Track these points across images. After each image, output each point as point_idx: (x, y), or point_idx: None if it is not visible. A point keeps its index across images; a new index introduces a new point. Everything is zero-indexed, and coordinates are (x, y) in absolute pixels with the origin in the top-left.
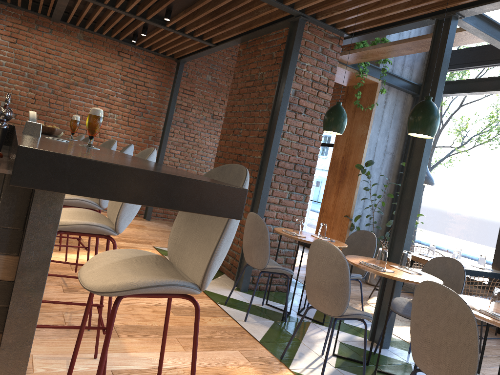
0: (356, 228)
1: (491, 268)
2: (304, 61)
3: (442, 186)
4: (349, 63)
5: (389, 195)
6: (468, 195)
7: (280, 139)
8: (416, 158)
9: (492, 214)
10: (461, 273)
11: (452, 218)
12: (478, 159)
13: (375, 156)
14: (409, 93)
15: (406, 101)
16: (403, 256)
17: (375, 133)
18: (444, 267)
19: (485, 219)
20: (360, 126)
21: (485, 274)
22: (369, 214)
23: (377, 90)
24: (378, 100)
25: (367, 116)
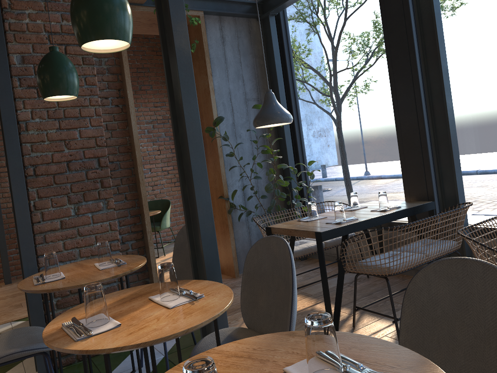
0: (241, 207)
1: (403, 201)
2: (21, 8)
3: (324, 117)
4: (142, 0)
5: (264, 152)
6: (353, 117)
7: (23, 135)
8: (179, 92)
9: (385, 130)
10: (288, 260)
11: (346, 153)
12: (349, 67)
13: (234, 109)
14: (251, 17)
15: (252, 29)
16: (159, 275)
17: (223, 81)
18: (270, 254)
19: (380, 141)
20: (200, 79)
21: (387, 217)
22: (254, 182)
23: (201, 25)
24: (211, 39)
25: (202, 63)
